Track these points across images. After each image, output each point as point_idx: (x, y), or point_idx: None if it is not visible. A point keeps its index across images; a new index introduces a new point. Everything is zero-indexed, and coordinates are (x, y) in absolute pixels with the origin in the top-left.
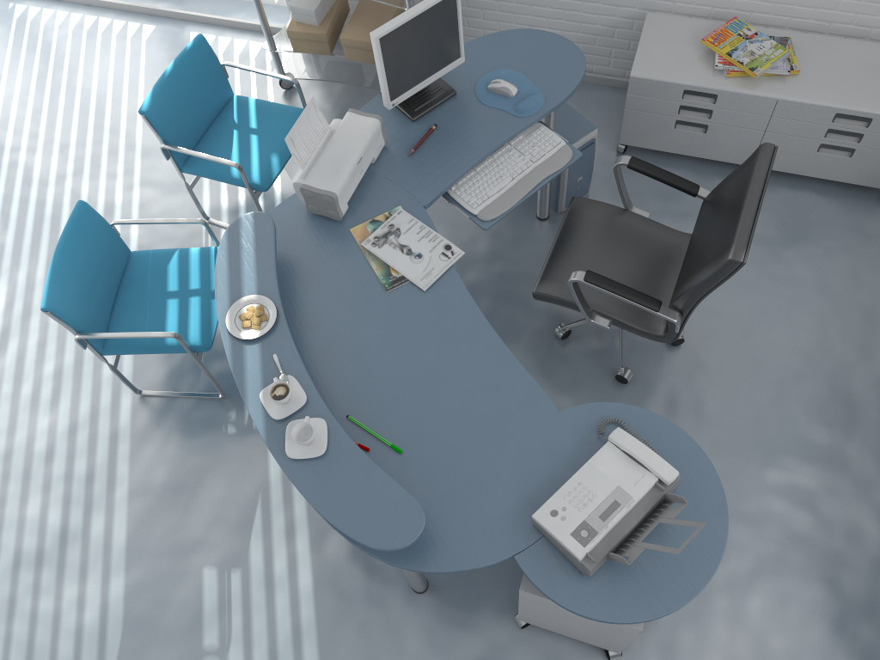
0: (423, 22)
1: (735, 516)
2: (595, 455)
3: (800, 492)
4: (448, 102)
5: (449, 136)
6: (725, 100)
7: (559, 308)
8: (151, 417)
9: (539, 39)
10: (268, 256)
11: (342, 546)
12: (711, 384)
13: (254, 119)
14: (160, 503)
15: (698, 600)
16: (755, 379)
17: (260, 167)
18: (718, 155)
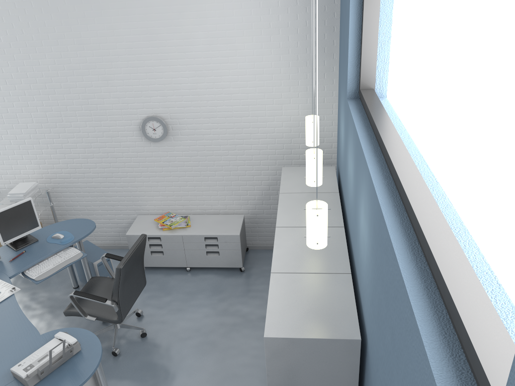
0: (16, 210)
1: None
2: (47, 343)
3: (189, 385)
4: (34, 243)
5: (30, 253)
6: (164, 239)
7: (93, 331)
8: None
9: (79, 220)
10: None
11: None
12: (157, 349)
13: None
14: None
15: None
16: (177, 344)
17: None
18: (173, 264)
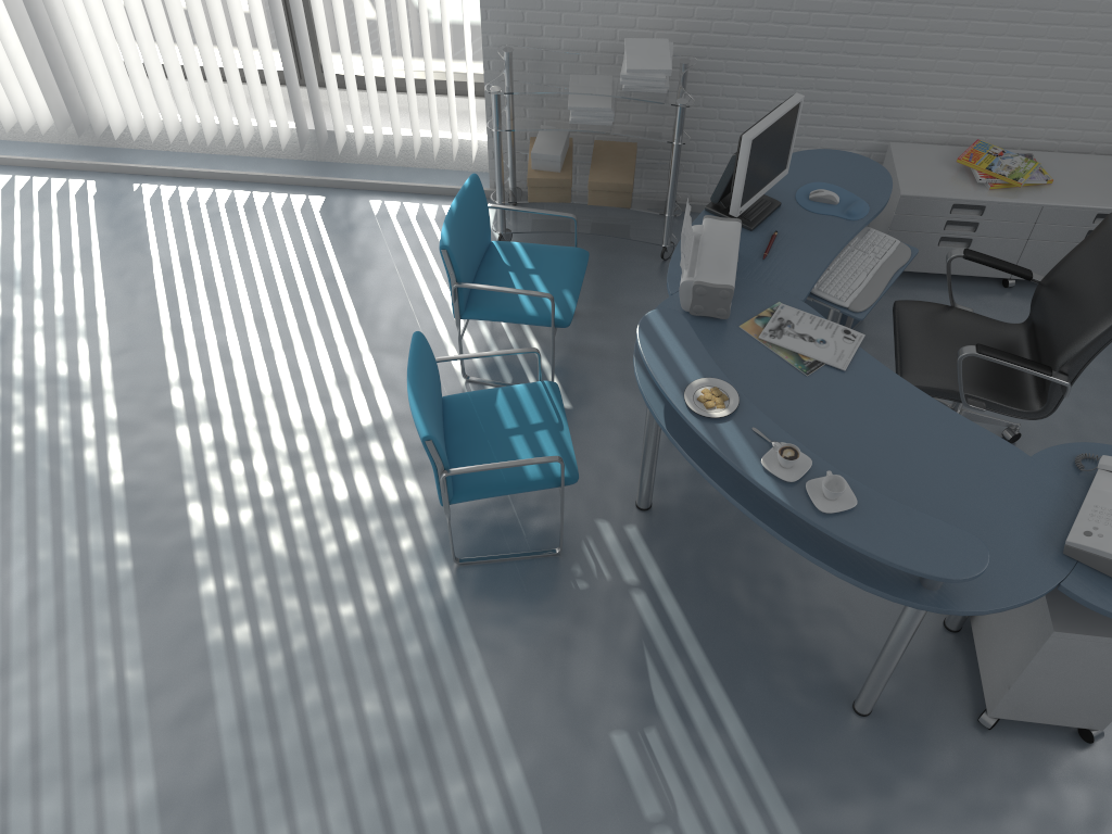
0: (776, 128)
1: None
2: (1094, 482)
3: None
4: (776, 213)
5: (793, 240)
6: (992, 211)
7: None
8: (481, 585)
9: (834, 156)
10: (695, 345)
11: (759, 683)
12: None
13: (528, 260)
14: (529, 673)
15: None
16: None
17: (556, 302)
18: (979, 269)
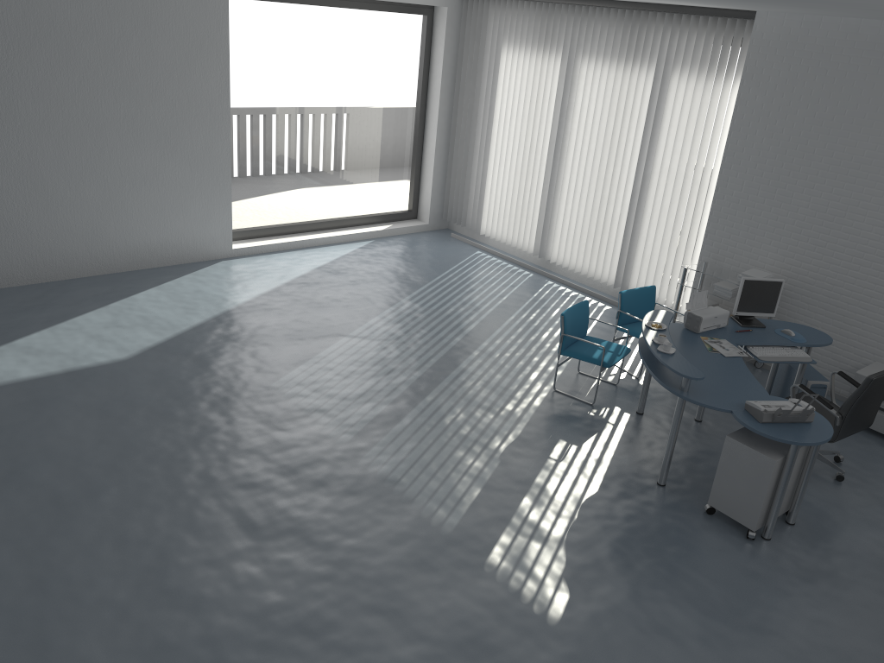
0: (764, 285)
1: (841, 535)
2: (780, 400)
3: None
4: (760, 328)
5: (756, 334)
6: None
7: None
8: (556, 397)
9: (812, 329)
10: (668, 319)
11: (628, 460)
12: (852, 498)
13: None
14: (549, 417)
15: (805, 546)
16: (879, 506)
17: None
18: None
